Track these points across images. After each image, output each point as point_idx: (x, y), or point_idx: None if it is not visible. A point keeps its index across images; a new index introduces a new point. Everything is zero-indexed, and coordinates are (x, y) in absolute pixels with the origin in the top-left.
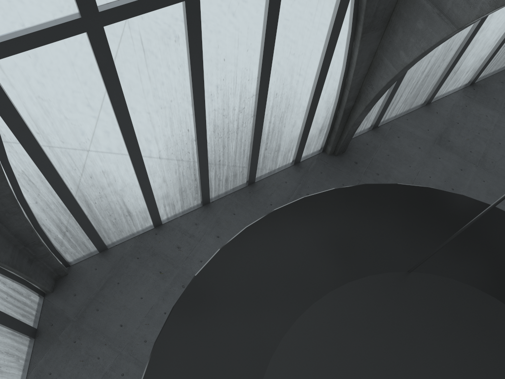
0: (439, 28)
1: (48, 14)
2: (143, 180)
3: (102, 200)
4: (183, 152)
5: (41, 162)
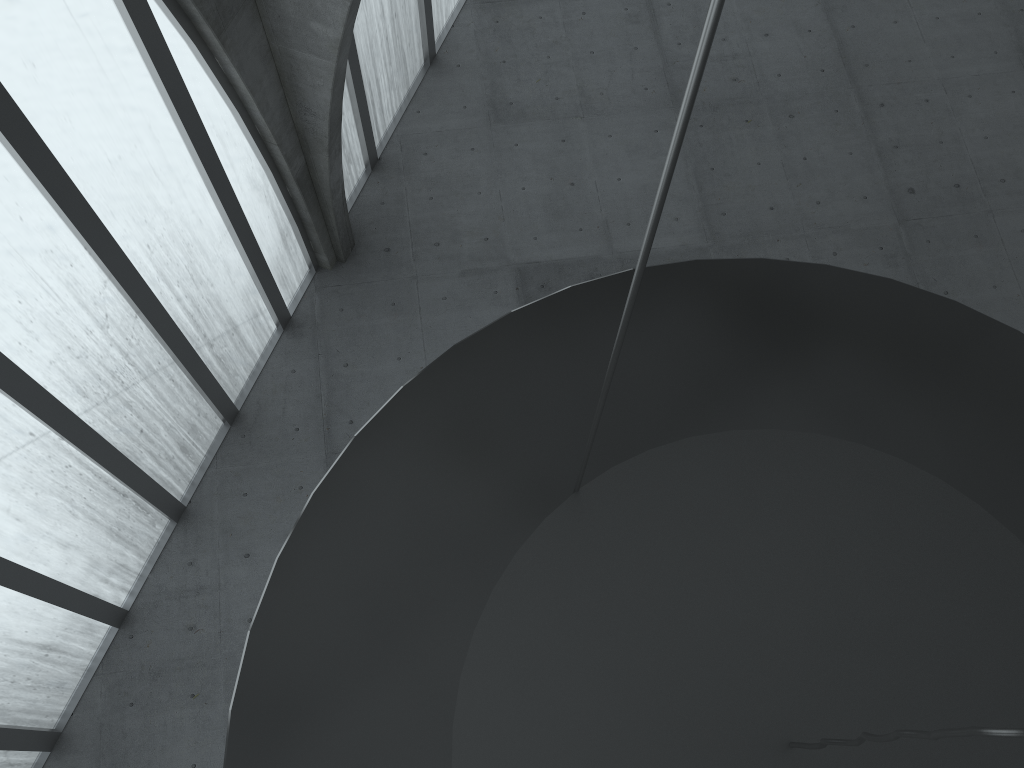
0: None
1: None
2: (22, 579)
3: None
4: (56, 474)
5: None
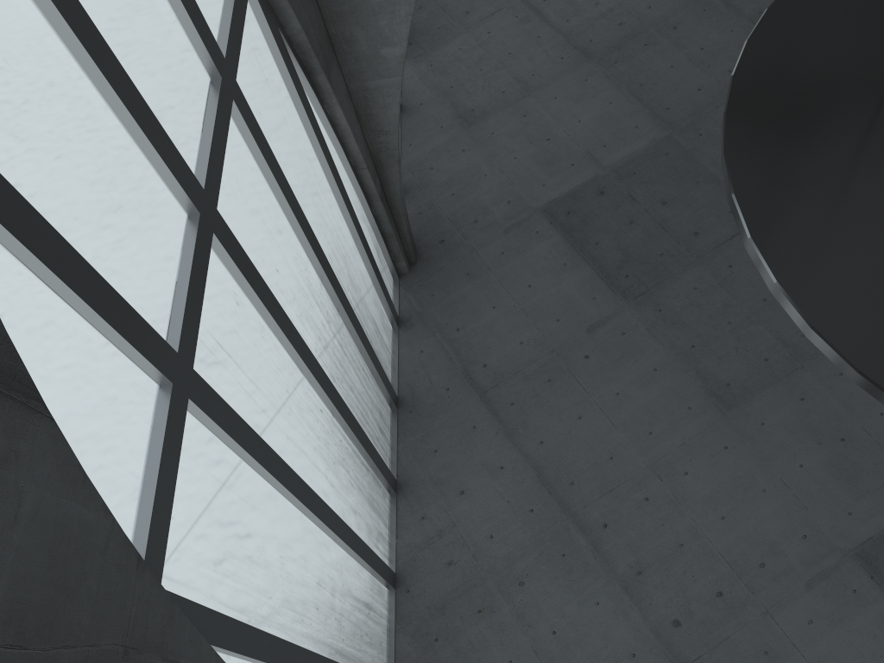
0: None
1: (143, 429)
2: (348, 536)
3: (344, 625)
4: (337, 447)
5: (283, 655)
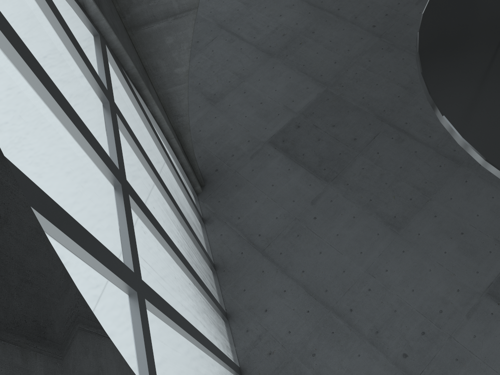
0: (184, 24)
1: (129, 325)
2: (219, 353)
3: None
4: (200, 302)
5: None
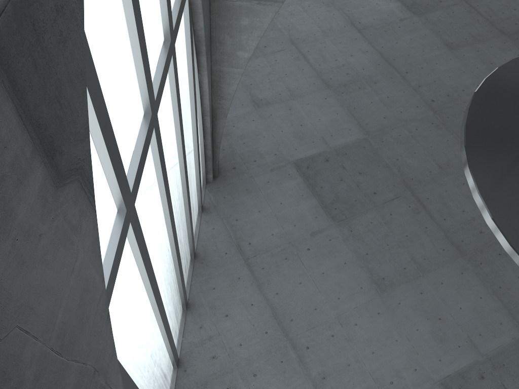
0: (265, 13)
1: (107, 234)
2: (167, 329)
3: (155, 385)
4: (170, 274)
5: None
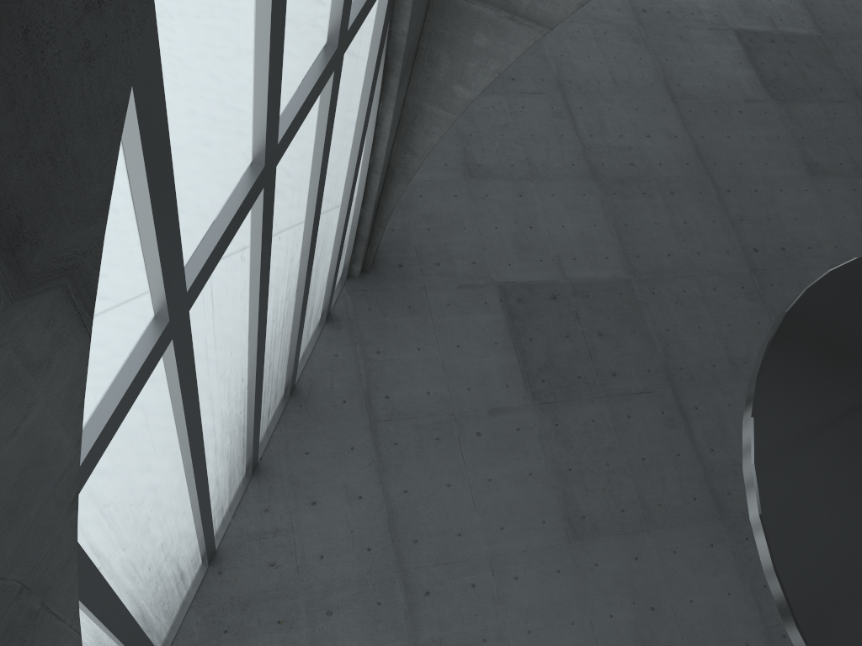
0: (517, 36)
1: (123, 354)
2: (205, 506)
3: (158, 590)
4: (236, 418)
5: (109, 611)
